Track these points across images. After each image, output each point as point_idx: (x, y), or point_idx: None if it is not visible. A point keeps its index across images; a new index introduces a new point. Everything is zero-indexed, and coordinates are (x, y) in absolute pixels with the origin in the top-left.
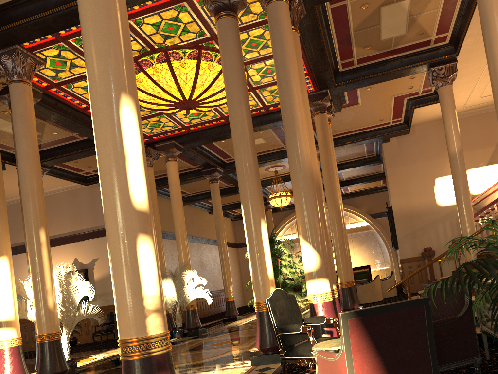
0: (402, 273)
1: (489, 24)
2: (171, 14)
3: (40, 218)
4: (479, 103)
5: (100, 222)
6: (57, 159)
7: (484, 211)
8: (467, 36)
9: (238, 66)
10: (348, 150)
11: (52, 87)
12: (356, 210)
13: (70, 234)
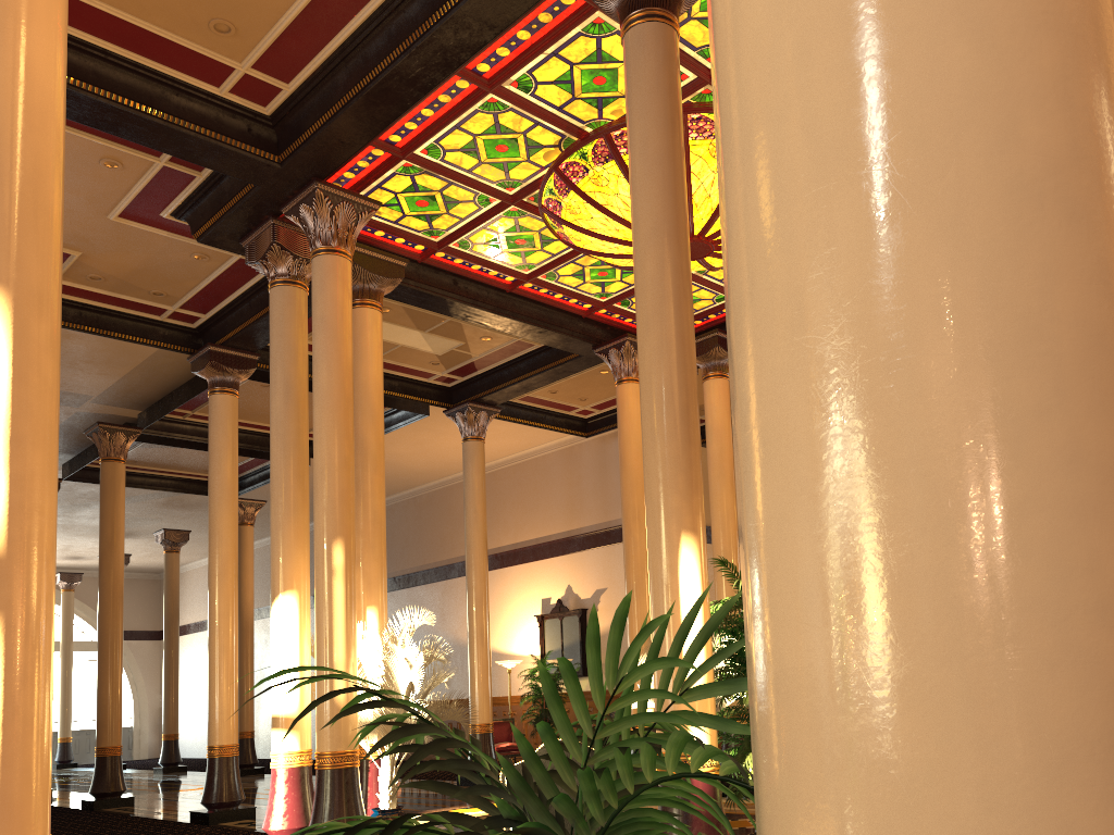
0: None
1: None
2: (583, 48)
3: (336, 519)
4: None
5: (614, 512)
6: (506, 390)
7: None
8: None
9: (655, 144)
10: None
11: (433, 252)
12: None
13: (563, 537)
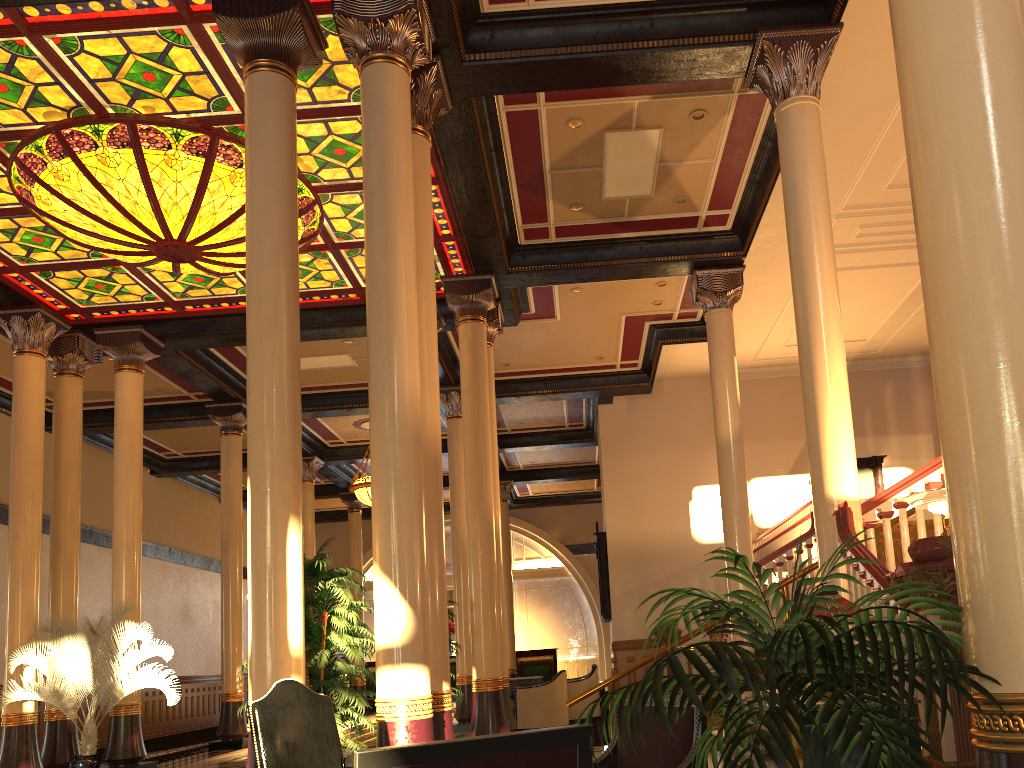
0: (614, 670)
1: (799, 197)
2: (151, 45)
3: None
4: (783, 357)
5: None
6: None
7: (774, 559)
8: (765, 224)
9: (281, 178)
10: (531, 409)
11: None
12: (541, 534)
13: None
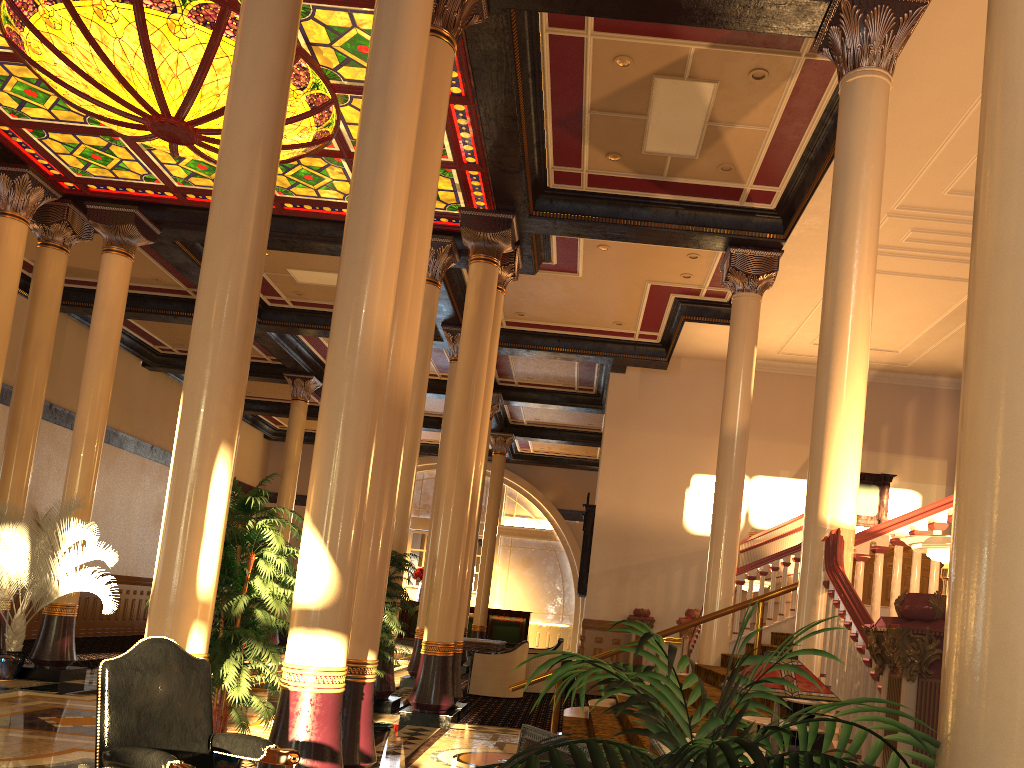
0: (580, 648)
1: (849, 182)
2: None
3: None
4: (808, 355)
5: None
6: None
7: (759, 567)
8: (812, 210)
9: (273, 60)
10: (541, 365)
11: None
12: (535, 493)
13: None
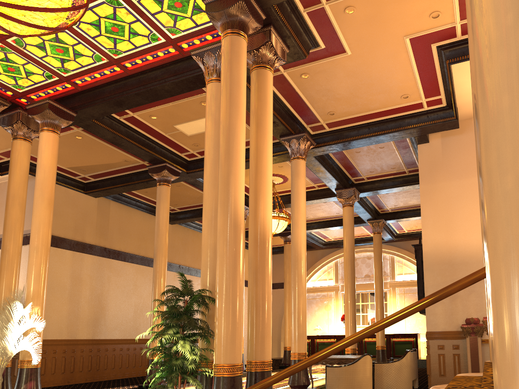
0: (427, 355)
1: None
2: None
3: None
4: None
5: None
6: None
7: None
8: None
9: None
10: (372, 158)
11: None
12: (414, 257)
13: None
